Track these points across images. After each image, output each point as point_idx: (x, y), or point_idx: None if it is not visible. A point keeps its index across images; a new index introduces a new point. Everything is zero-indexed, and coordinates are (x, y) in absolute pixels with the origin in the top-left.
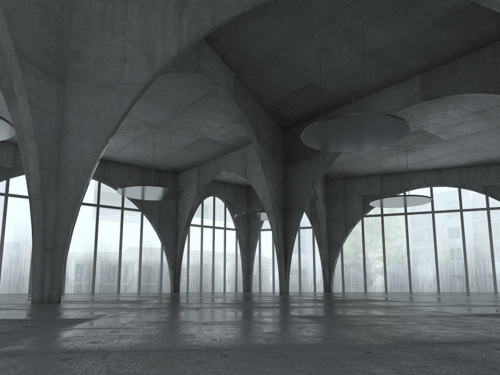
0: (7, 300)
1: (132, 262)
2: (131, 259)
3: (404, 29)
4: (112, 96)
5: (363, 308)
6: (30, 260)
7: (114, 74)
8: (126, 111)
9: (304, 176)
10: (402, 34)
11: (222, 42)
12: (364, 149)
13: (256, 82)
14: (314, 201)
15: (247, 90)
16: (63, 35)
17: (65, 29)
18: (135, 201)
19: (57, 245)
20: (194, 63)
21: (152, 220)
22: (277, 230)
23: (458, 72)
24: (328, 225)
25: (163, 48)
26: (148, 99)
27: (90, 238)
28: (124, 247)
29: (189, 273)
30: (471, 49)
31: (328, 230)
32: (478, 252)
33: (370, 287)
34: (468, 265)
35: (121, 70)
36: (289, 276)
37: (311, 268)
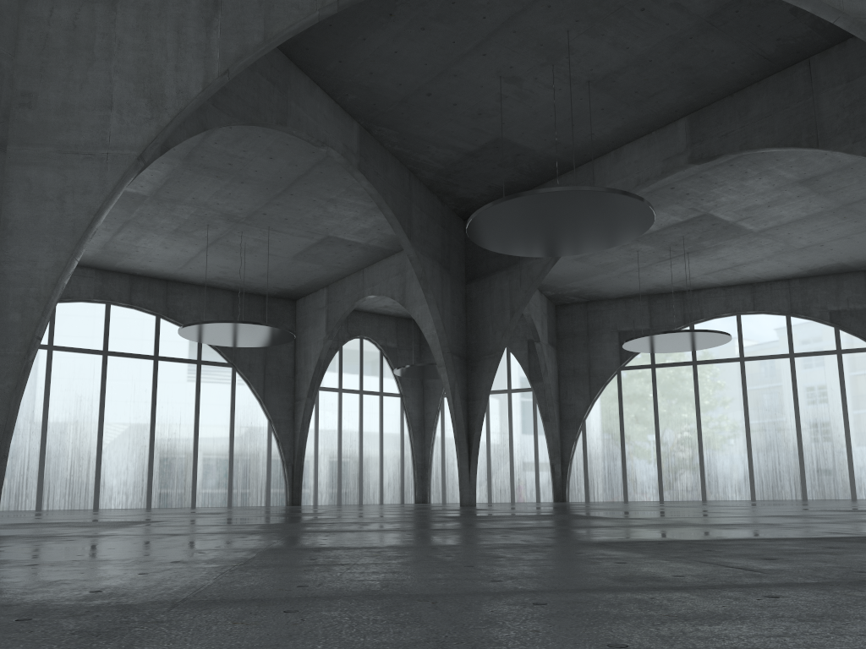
0: None
1: (216, 455)
2: (216, 448)
3: (643, 37)
4: (86, 170)
5: (464, 532)
6: (39, 453)
7: (91, 131)
8: (112, 194)
9: (498, 300)
10: (642, 48)
11: (329, 70)
12: (583, 251)
13: (400, 139)
14: (535, 344)
15: (387, 152)
16: (0, 66)
17: (4, 55)
18: (222, 349)
19: None
20: (275, 108)
21: (251, 382)
22: (452, 395)
23: (749, 110)
24: (560, 385)
25: (177, 83)
26: (221, 173)
27: (142, 414)
28: (203, 429)
29: (319, 471)
30: (771, 70)
31: (560, 394)
32: (823, 428)
33: (633, 493)
34: (805, 452)
35: (104, 124)
36: (494, 474)
37: (531, 460)
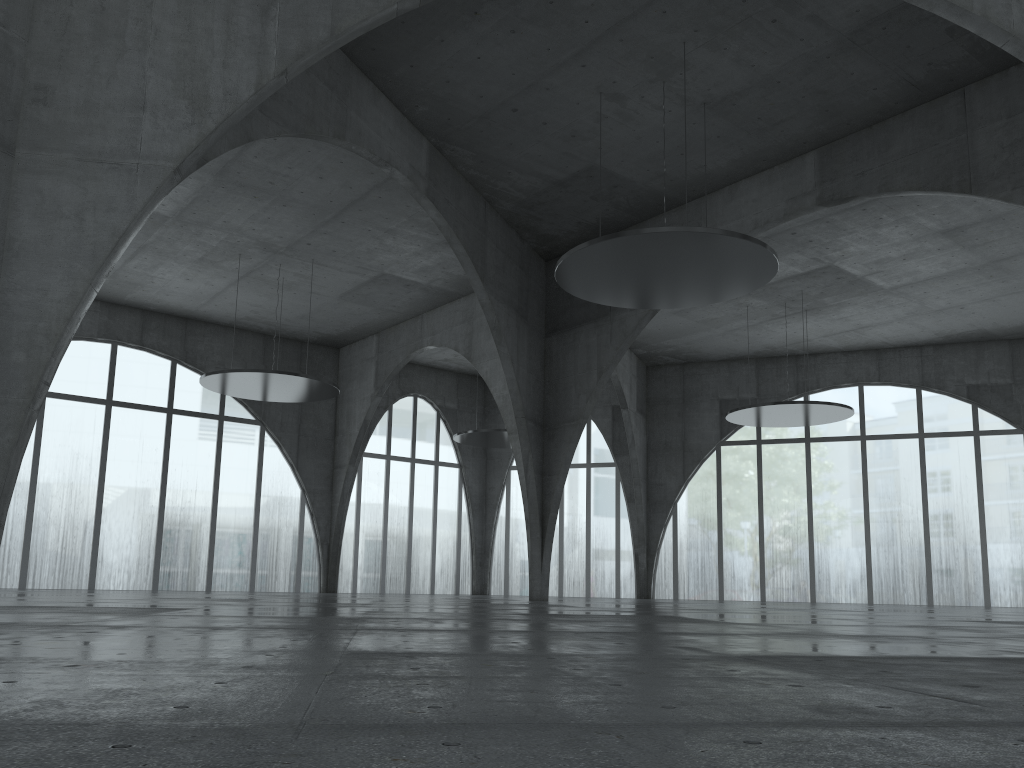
0: None
1: (238, 529)
2: (237, 521)
3: (773, 54)
4: (112, 182)
5: (566, 636)
6: (24, 520)
7: (119, 135)
8: (141, 212)
9: (584, 357)
10: (770, 66)
11: (398, 76)
12: (690, 304)
13: (477, 162)
14: (620, 410)
15: (460, 177)
16: (11, 53)
17: (16, 40)
18: (249, 403)
19: None
20: (333, 118)
21: (282, 444)
22: (525, 468)
23: (891, 146)
24: (649, 460)
25: (225, 83)
26: (259, 194)
27: (151, 478)
28: (224, 498)
29: (359, 553)
30: (918, 99)
31: (649, 471)
32: (954, 522)
33: (730, 591)
34: (932, 550)
35: (135, 128)
36: (567, 563)
37: (611, 548)
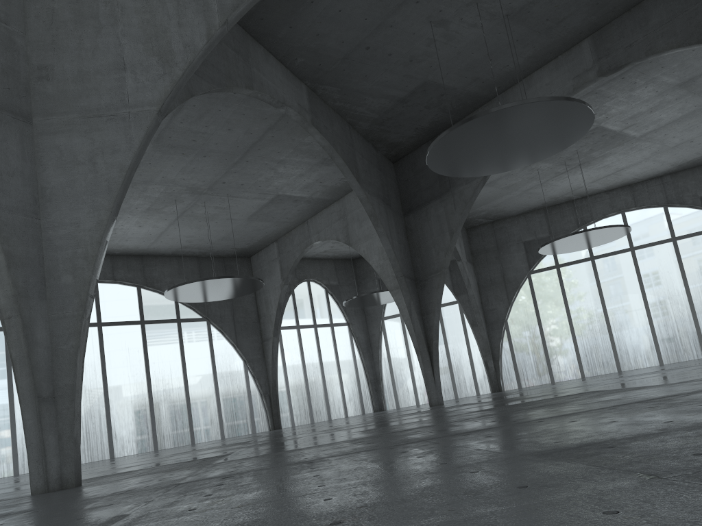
0: (8, 489)
1: (205, 397)
2: (204, 391)
3: None
4: (111, 130)
5: (617, 411)
6: None
7: (110, 93)
8: (139, 150)
9: (436, 225)
10: None
11: (281, 37)
12: (524, 164)
13: (341, 95)
14: (454, 263)
15: (330, 109)
16: (15, 44)
17: (16, 33)
18: (196, 307)
19: (60, 389)
20: (242, 74)
21: (224, 331)
22: (409, 312)
23: (649, 20)
24: (481, 294)
25: (183, 38)
26: (186, 150)
27: (138, 371)
28: (191, 377)
29: (291, 398)
30: None
31: (483, 302)
32: None
33: (558, 375)
34: (699, 318)
35: (121, 85)
36: None
37: (466, 361)
